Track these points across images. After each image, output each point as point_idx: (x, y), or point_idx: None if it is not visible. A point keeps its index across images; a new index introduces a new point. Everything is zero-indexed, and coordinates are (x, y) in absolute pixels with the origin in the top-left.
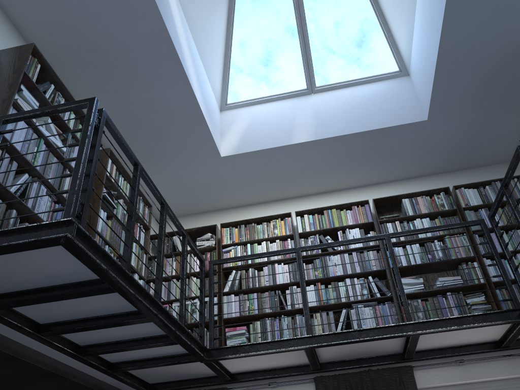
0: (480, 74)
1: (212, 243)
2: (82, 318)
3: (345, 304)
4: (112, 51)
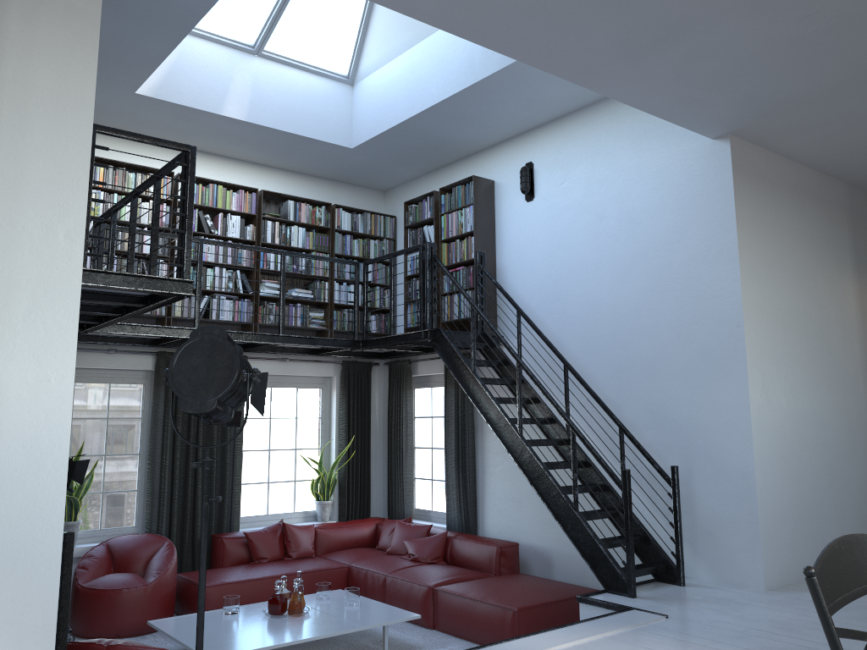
0: (415, 143)
1: None
2: None
3: (208, 291)
4: None
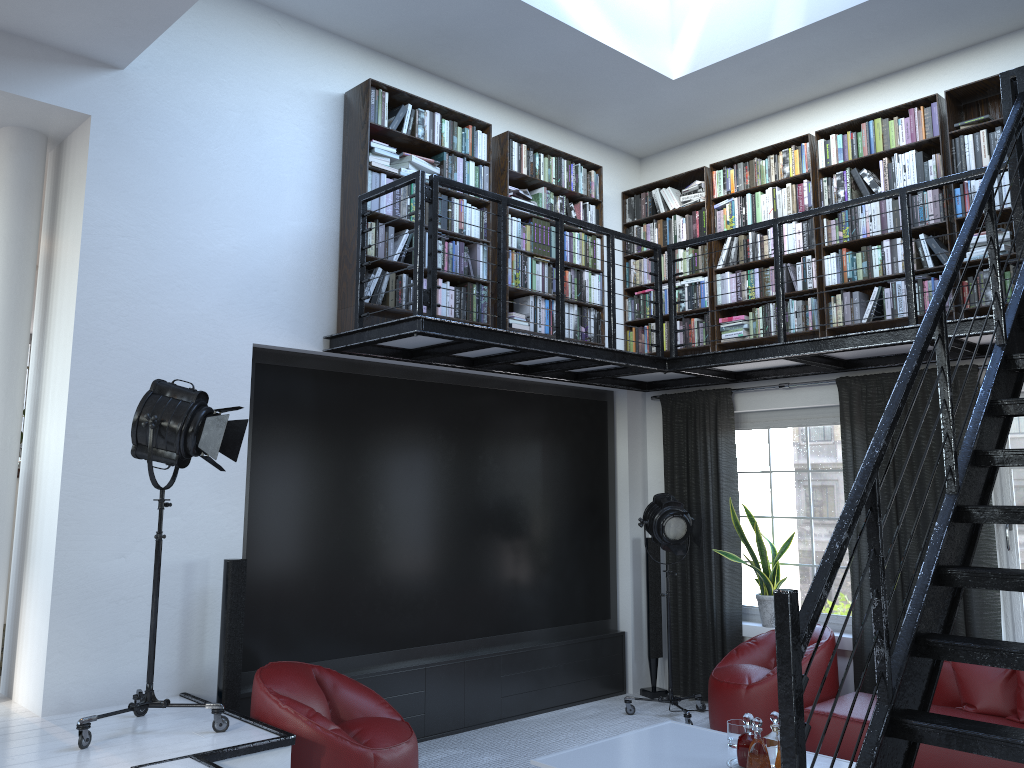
0: None
1: (700, 197)
2: (502, 353)
3: (881, 280)
4: (459, 28)
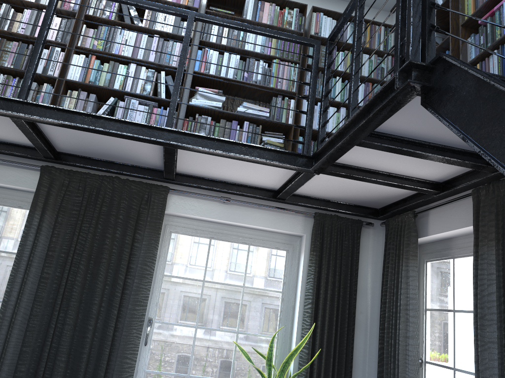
0: None
1: None
2: None
3: (117, 94)
4: None
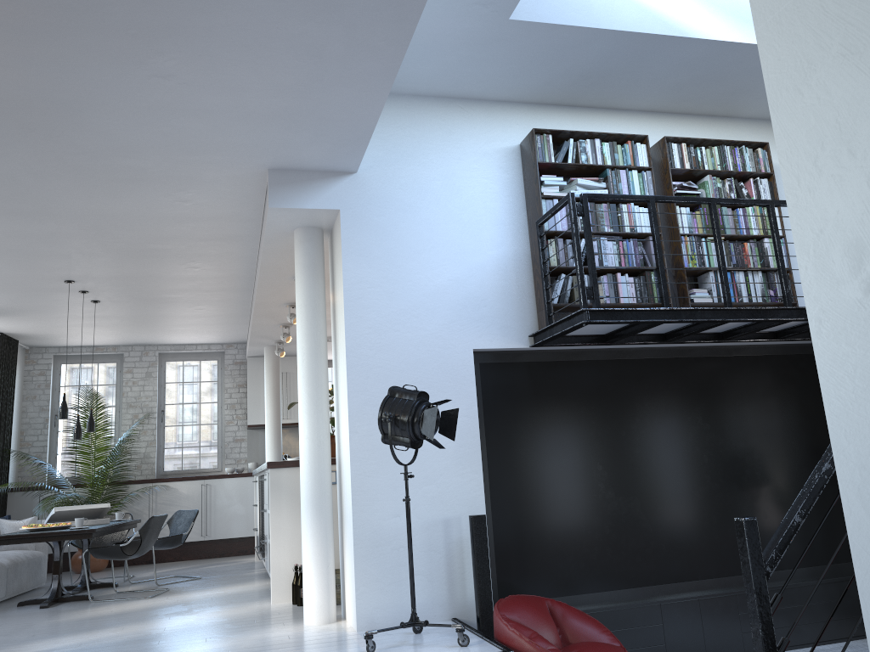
0: None
1: None
2: (684, 326)
3: None
4: (598, 68)
